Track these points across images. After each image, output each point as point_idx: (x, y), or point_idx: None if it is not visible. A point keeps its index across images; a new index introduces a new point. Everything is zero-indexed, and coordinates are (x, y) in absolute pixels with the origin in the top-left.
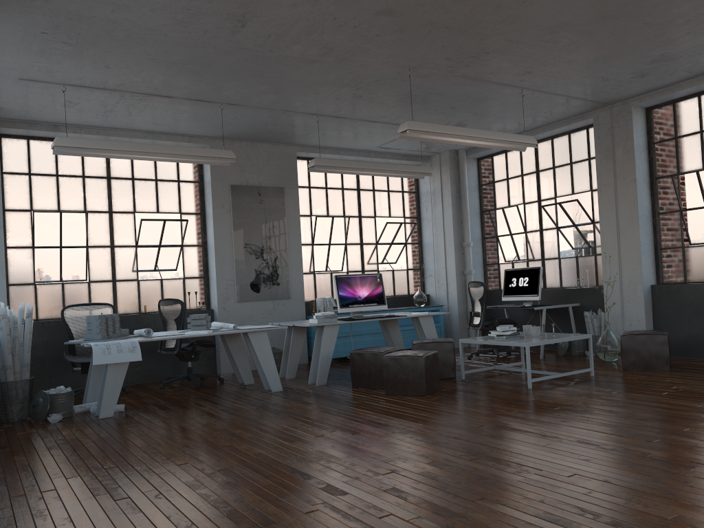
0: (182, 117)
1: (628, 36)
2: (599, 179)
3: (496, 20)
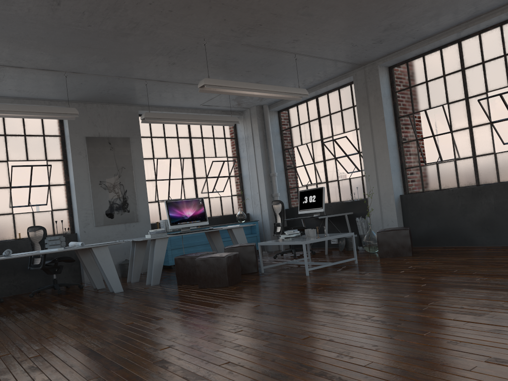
0: (38, 84)
1: (361, 9)
2: (360, 120)
3: None
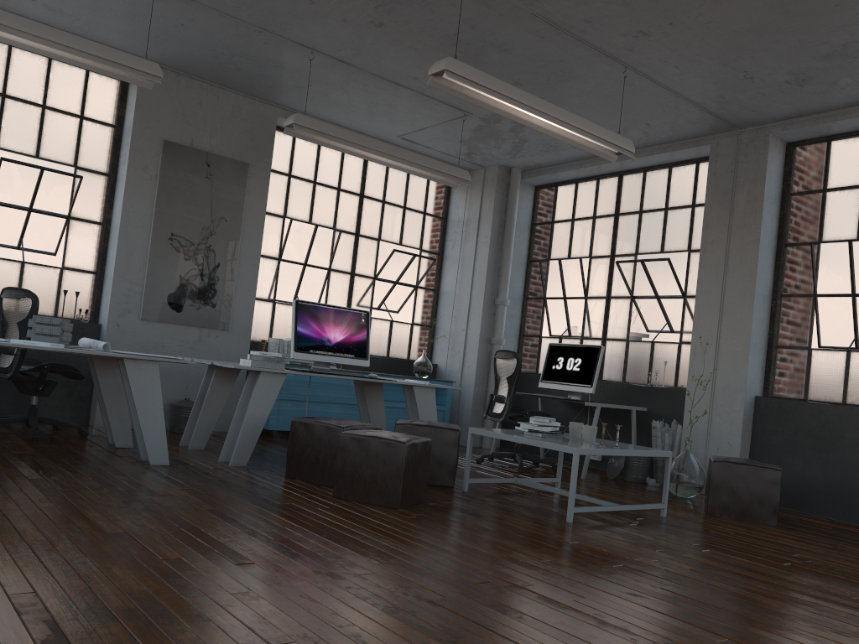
0: (93, 3)
1: None
2: (706, 233)
3: None
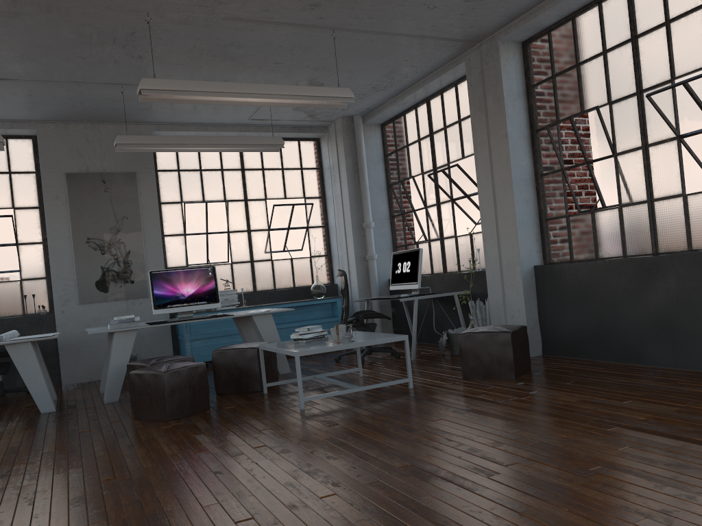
0: None
1: None
2: (475, 136)
3: None
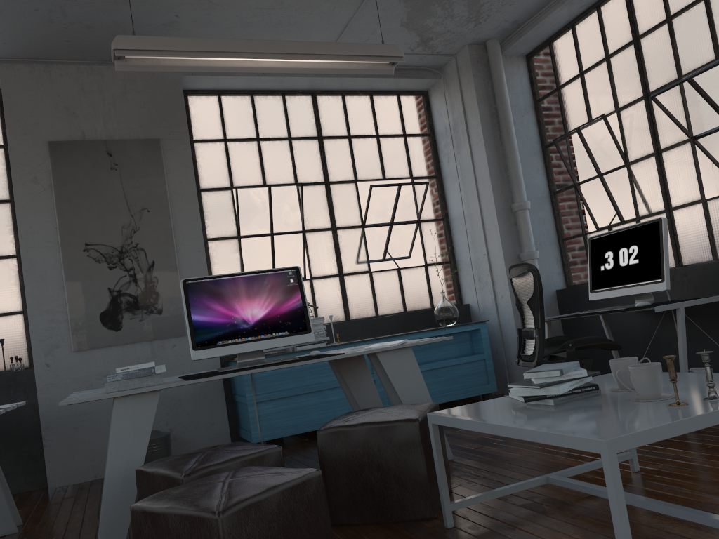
0: None
1: None
2: None
3: None
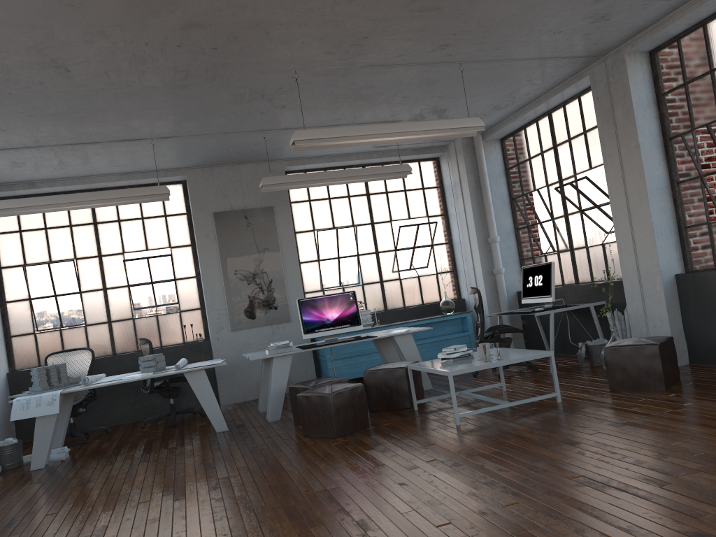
0: (133, 156)
1: None
2: (604, 149)
3: (326, 3)
